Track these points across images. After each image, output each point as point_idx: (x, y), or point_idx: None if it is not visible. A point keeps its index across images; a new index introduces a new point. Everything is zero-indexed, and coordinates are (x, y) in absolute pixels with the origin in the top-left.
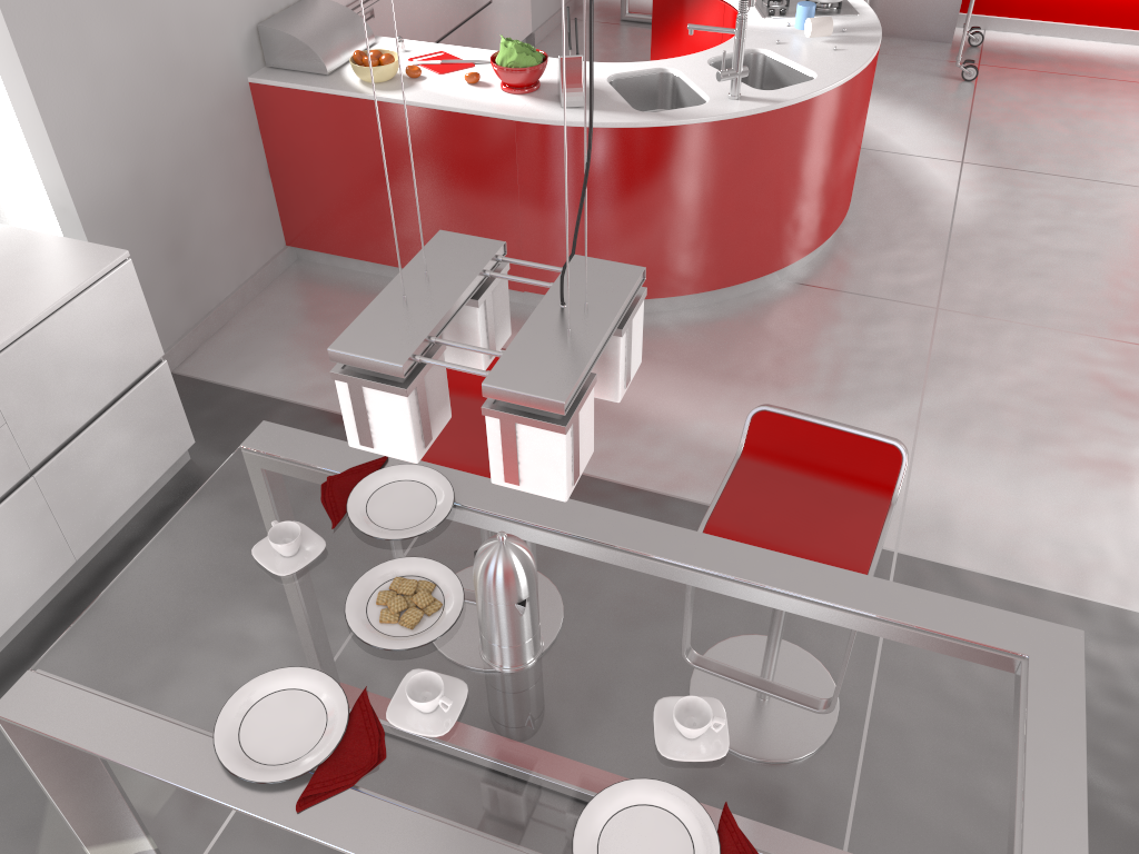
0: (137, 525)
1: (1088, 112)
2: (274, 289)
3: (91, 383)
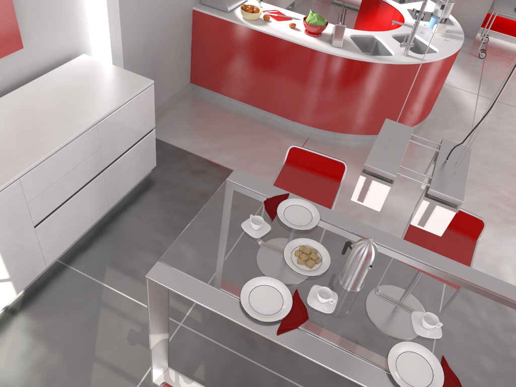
0: (130, 198)
1: None
2: (183, 101)
3: (130, 135)
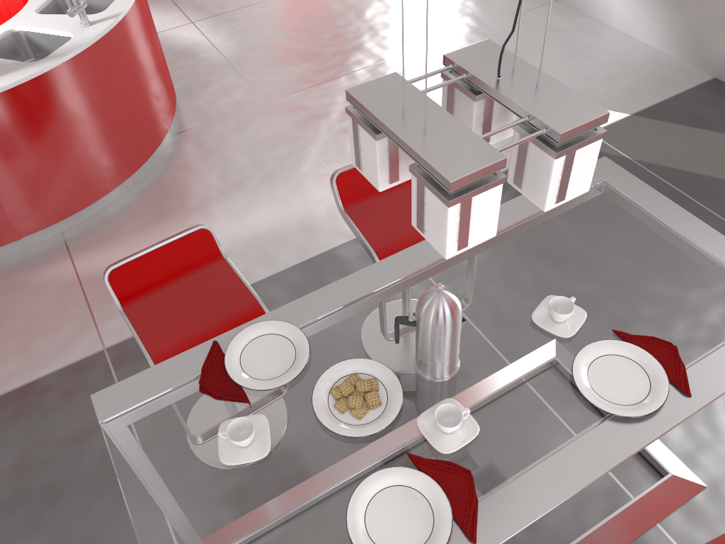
0: None
1: None
2: None
3: None
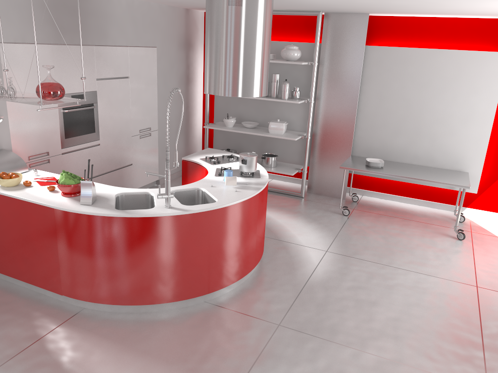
0: None
1: (396, 234)
2: None
3: None
